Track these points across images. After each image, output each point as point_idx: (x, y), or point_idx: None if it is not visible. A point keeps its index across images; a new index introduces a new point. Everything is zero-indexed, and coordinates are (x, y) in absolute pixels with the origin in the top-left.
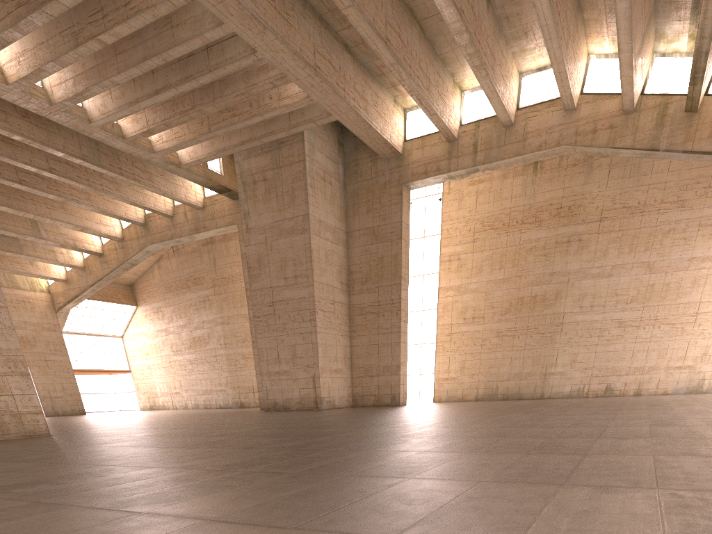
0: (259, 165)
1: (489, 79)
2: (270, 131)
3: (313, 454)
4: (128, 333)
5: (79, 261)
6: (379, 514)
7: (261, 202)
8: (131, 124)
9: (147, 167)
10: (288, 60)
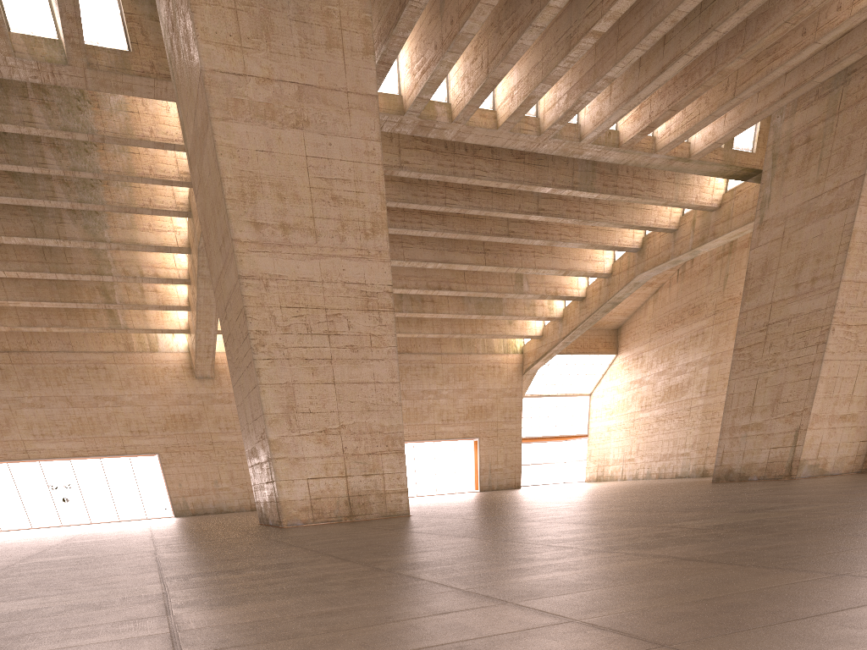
0: (806, 120)
1: None
2: (831, 62)
3: (538, 554)
4: (597, 389)
5: (558, 311)
6: None
7: (791, 178)
8: (630, 125)
9: (651, 174)
10: None
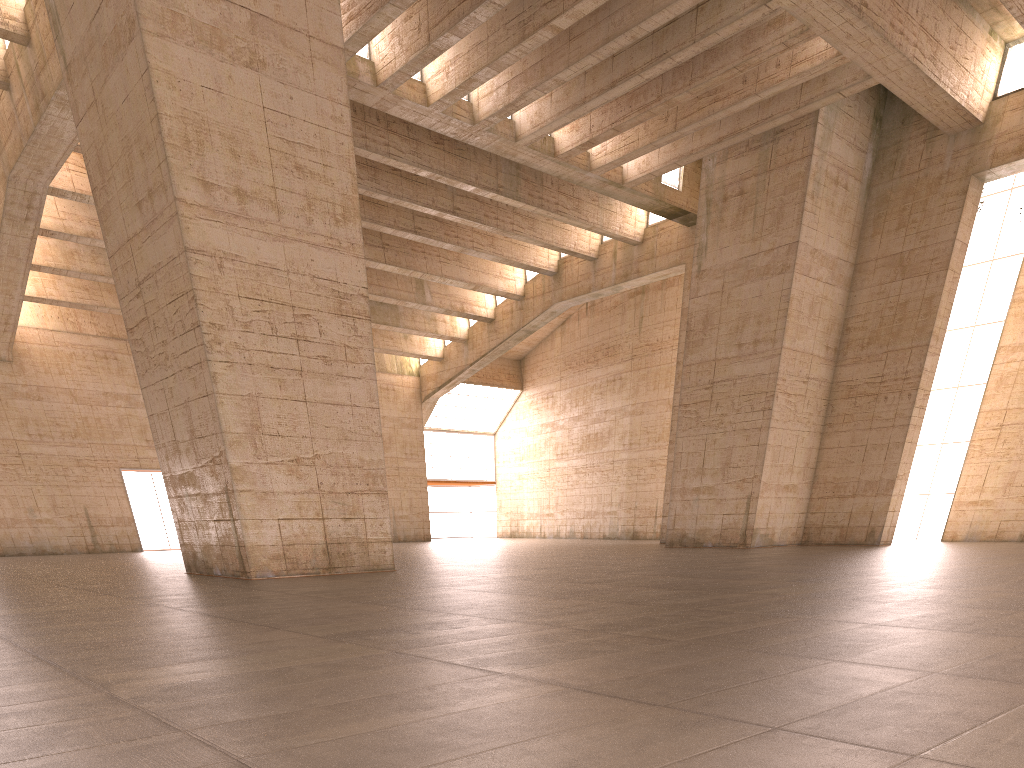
0: (738, 170)
1: None
2: (765, 117)
3: (715, 617)
4: (503, 429)
5: (463, 330)
6: (771, 700)
7: (727, 229)
8: (568, 135)
9: (576, 192)
10: (818, 3)
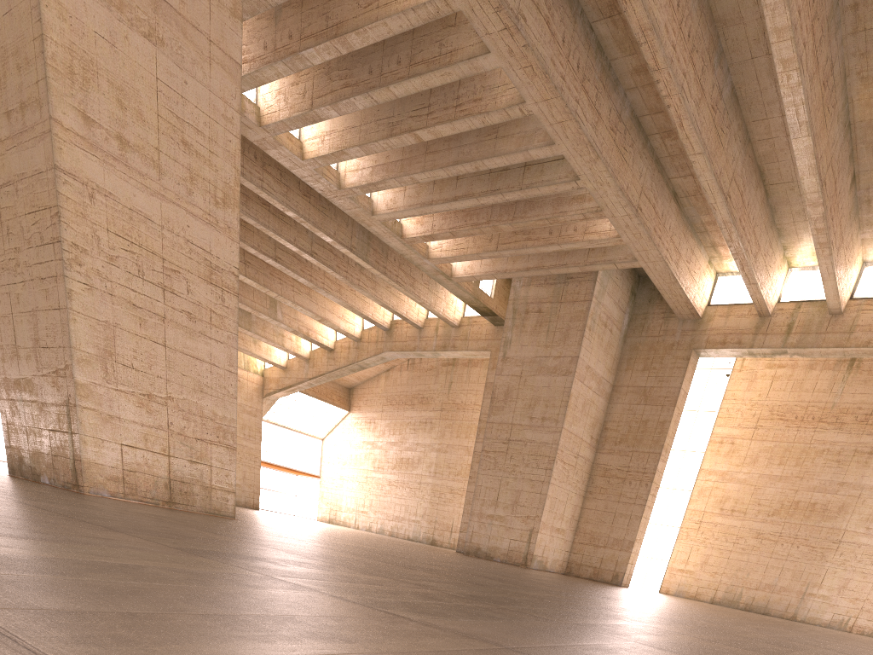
0: (538, 295)
1: (830, 260)
2: (561, 263)
3: (567, 609)
4: (330, 437)
5: (306, 351)
6: None
7: (527, 333)
8: (414, 225)
9: (412, 273)
10: (611, 194)
